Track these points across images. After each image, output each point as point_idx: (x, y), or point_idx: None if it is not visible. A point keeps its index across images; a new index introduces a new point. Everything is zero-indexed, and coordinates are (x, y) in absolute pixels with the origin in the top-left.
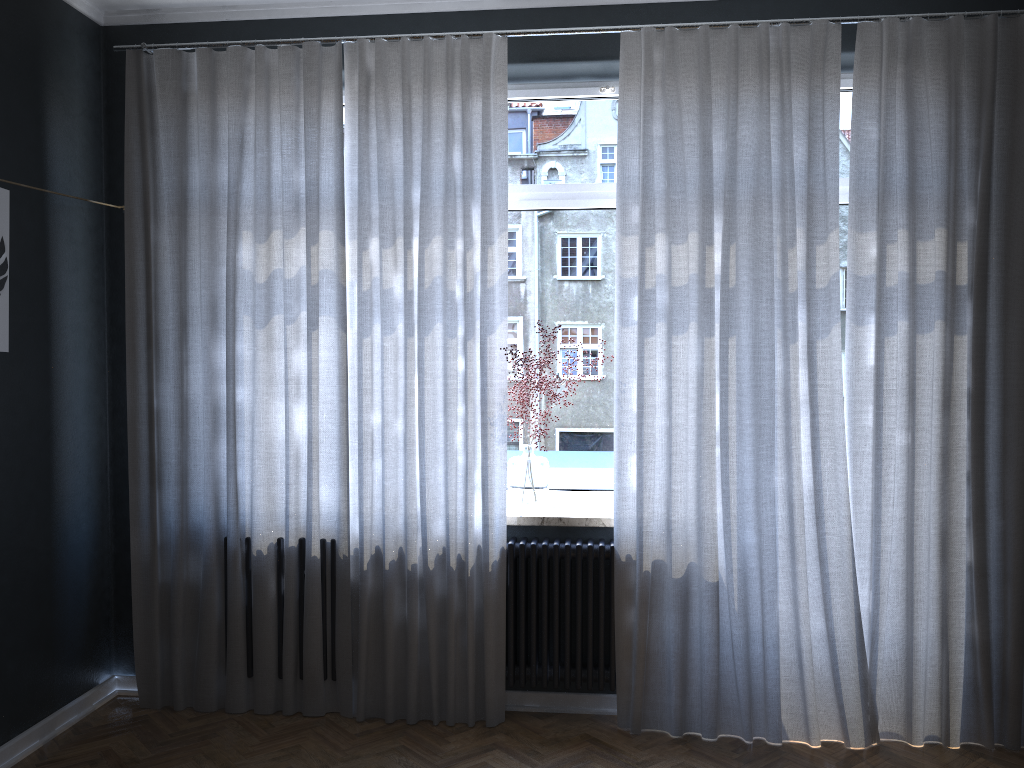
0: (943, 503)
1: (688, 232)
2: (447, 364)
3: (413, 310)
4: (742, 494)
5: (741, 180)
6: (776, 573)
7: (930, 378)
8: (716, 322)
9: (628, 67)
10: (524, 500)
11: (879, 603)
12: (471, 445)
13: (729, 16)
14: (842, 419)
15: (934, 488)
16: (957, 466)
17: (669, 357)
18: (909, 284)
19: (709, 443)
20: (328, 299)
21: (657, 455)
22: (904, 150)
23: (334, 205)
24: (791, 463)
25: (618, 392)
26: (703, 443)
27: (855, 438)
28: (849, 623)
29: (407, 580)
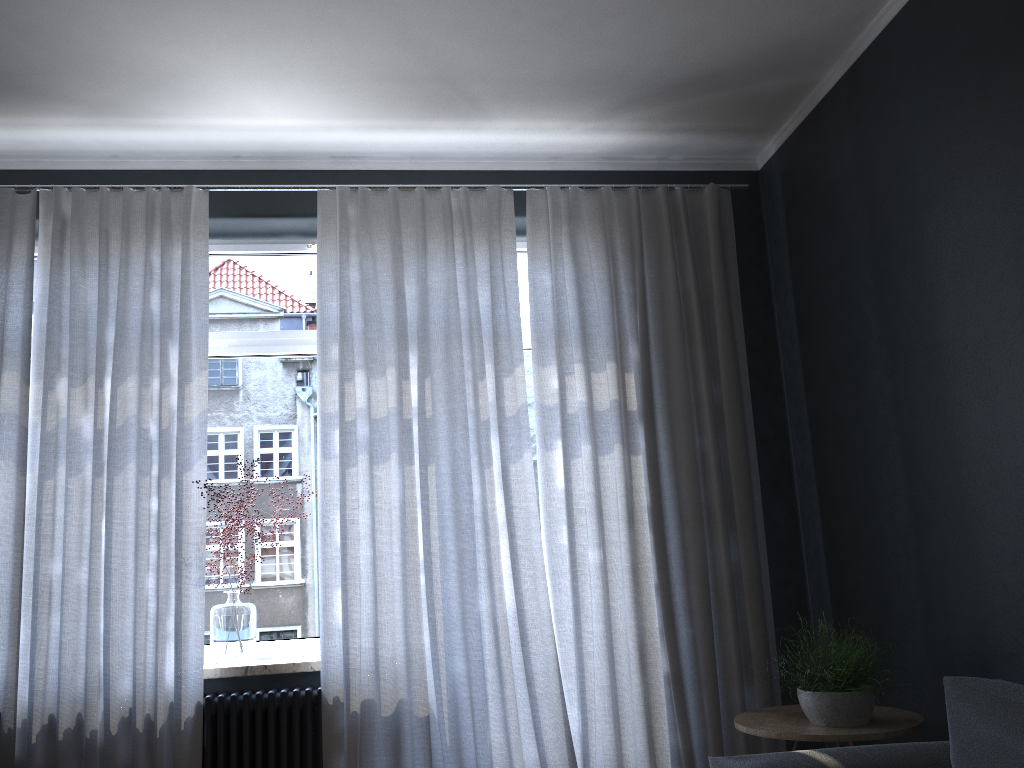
0: (638, 615)
1: (386, 368)
2: (139, 504)
3: (103, 449)
4: (449, 621)
5: (434, 321)
6: (486, 700)
7: (614, 496)
8: (416, 452)
9: (325, 220)
10: (227, 649)
11: (587, 722)
12: (163, 589)
13: (420, 183)
14: (539, 539)
15: (629, 601)
16: (645, 577)
17: (371, 487)
18: (589, 411)
19: (413, 570)
20: (8, 442)
21: (363, 587)
22: (574, 295)
23: (21, 346)
24: (493, 585)
25: (322, 525)
26: (408, 571)
27: (553, 557)
28: (560, 746)
29: (85, 750)
